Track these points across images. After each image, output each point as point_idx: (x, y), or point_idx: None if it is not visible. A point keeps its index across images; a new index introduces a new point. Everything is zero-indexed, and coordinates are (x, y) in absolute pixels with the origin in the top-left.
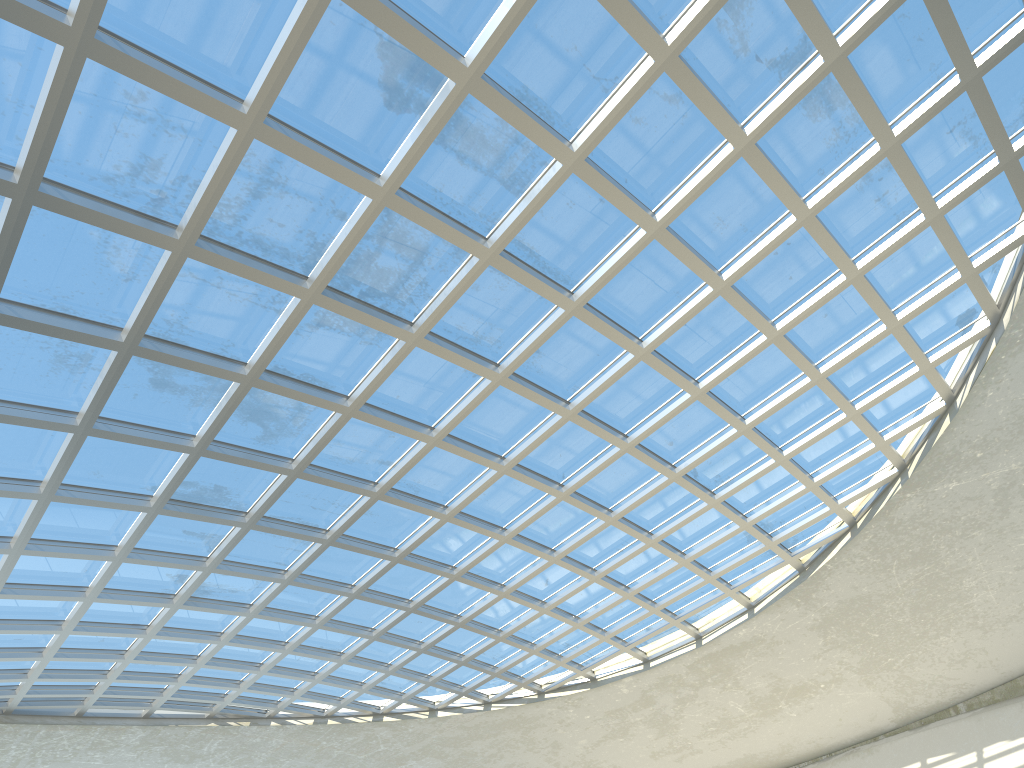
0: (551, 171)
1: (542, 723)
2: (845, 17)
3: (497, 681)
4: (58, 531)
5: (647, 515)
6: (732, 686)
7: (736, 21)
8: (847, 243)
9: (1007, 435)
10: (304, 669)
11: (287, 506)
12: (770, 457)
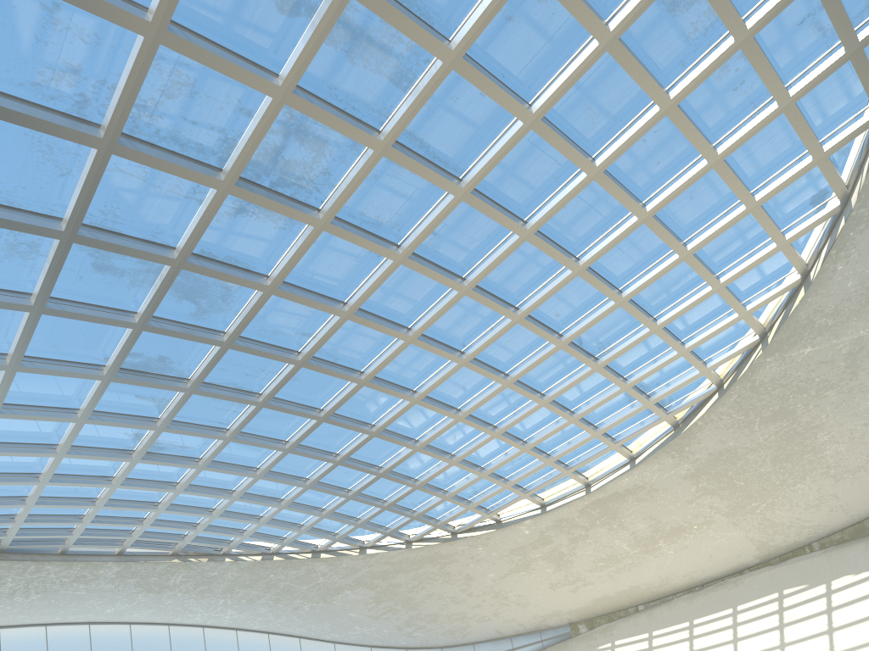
0: (433, 68)
1: (456, 559)
2: None
3: (416, 523)
4: (27, 397)
5: (539, 378)
6: (617, 527)
7: None
8: (708, 130)
9: (856, 305)
10: (251, 513)
11: (223, 373)
12: (646, 326)
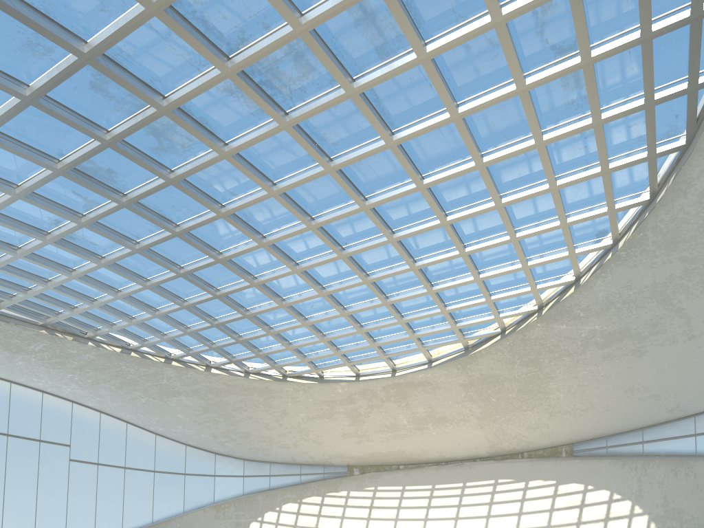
0: (408, 57)
1: (280, 396)
2: (600, 39)
3: (258, 360)
4: None
5: (389, 285)
6: (404, 406)
7: (543, 15)
8: (556, 166)
9: (599, 309)
10: (125, 312)
11: (155, 200)
12: (471, 275)
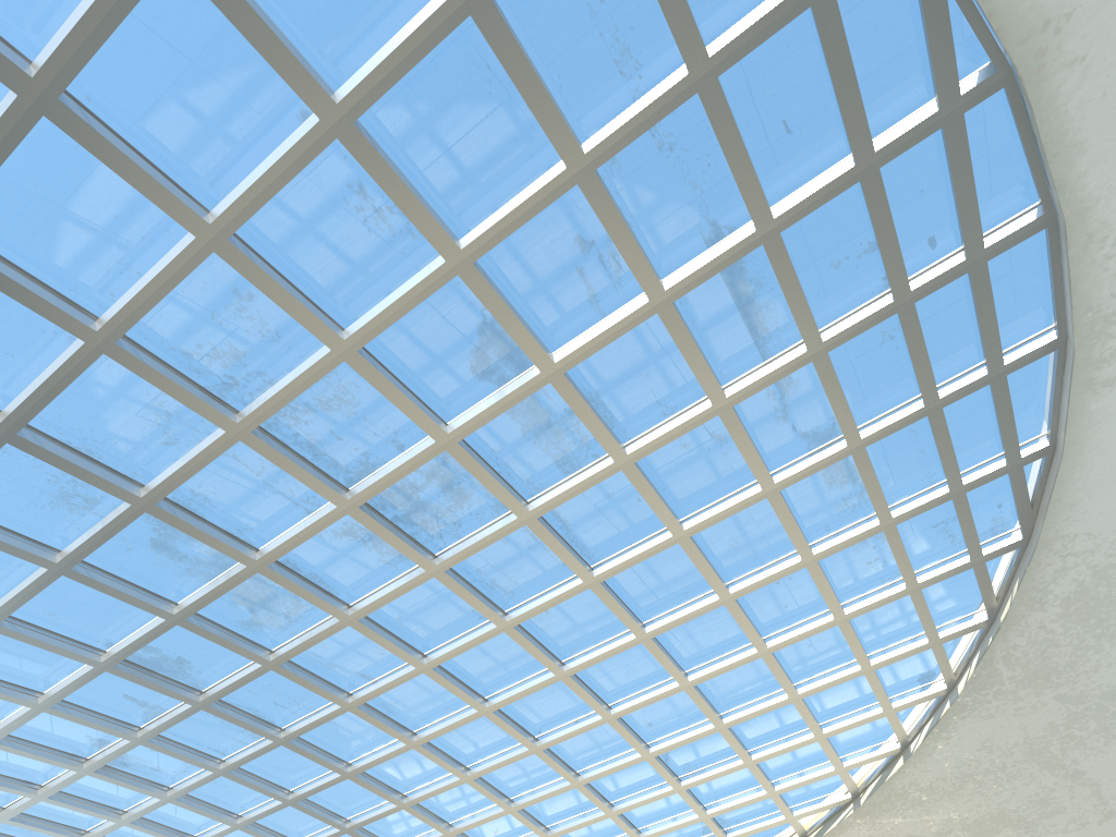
0: (602, 463)
1: None
2: (867, 418)
3: None
4: None
5: (612, 786)
6: None
7: (782, 395)
8: (838, 590)
9: (950, 786)
10: None
11: (248, 695)
12: (738, 758)
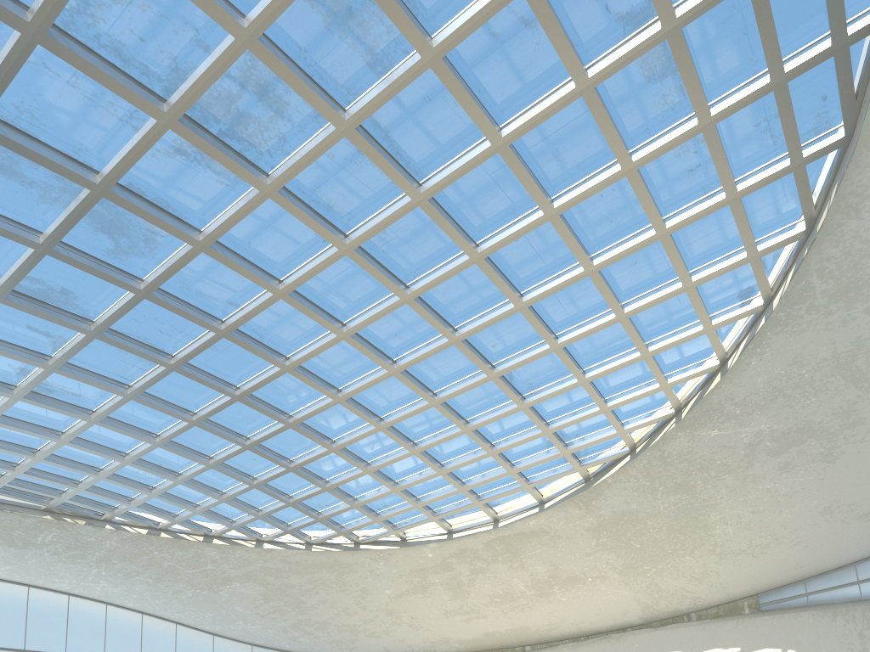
0: (410, 60)
1: (355, 570)
2: None
3: (320, 526)
4: None
5: (466, 405)
6: (518, 566)
7: None
8: (661, 202)
9: (762, 400)
10: (142, 482)
11: (135, 324)
12: (575, 377)
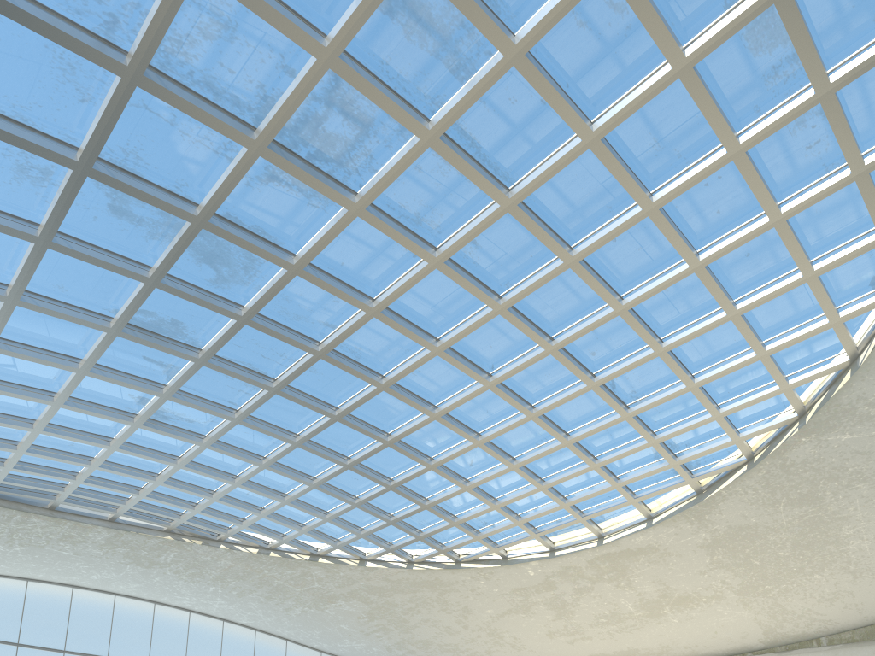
0: (493, 61)
1: (456, 588)
2: None
3: (421, 544)
4: (27, 336)
5: (566, 417)
6: (625, 586)
7: None
8: (775, 186)
9: None
10: (252, 503)
11: (239, 350)
12: (683, 382)
